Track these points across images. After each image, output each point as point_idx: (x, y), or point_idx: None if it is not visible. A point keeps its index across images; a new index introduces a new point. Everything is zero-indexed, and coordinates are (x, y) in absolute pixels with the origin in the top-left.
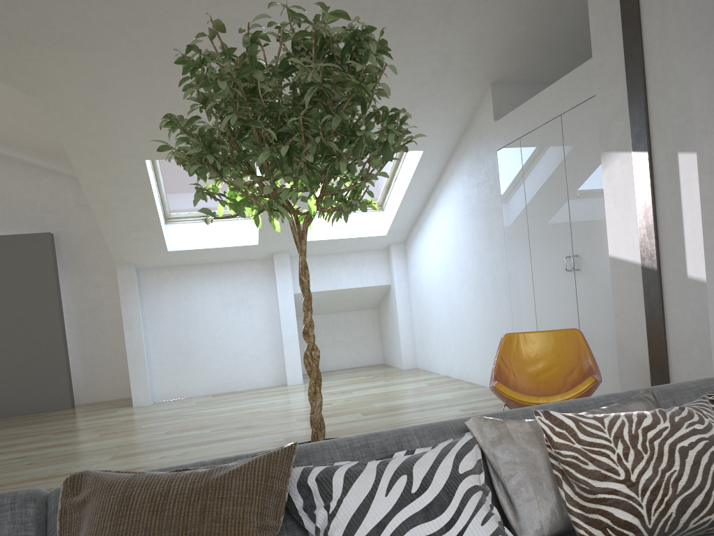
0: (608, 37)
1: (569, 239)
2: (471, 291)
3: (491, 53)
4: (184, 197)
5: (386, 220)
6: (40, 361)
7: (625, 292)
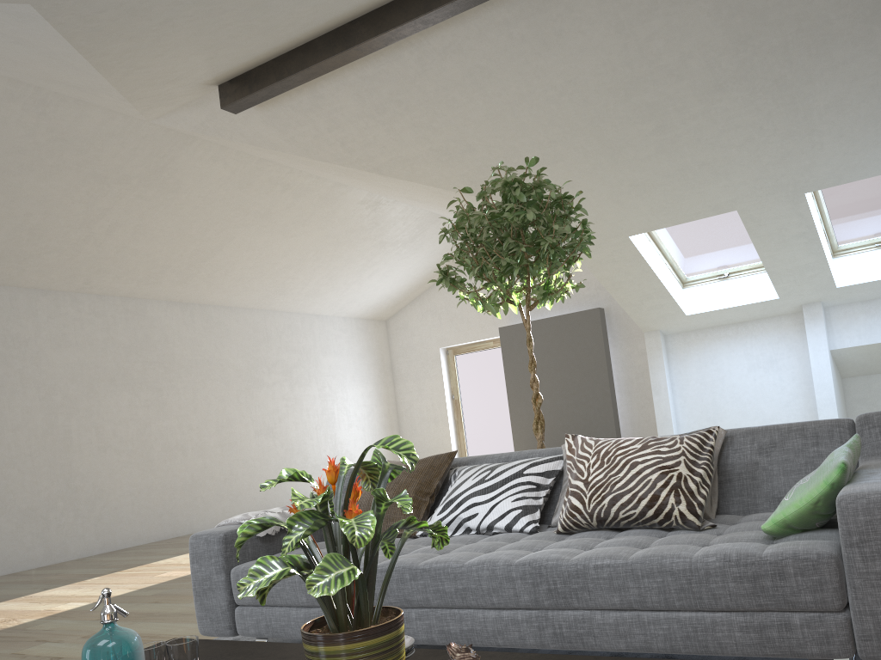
0: None
1: None
2: None
3: None
4: (693, 259)
5: None
6: (594, 424)
7: None
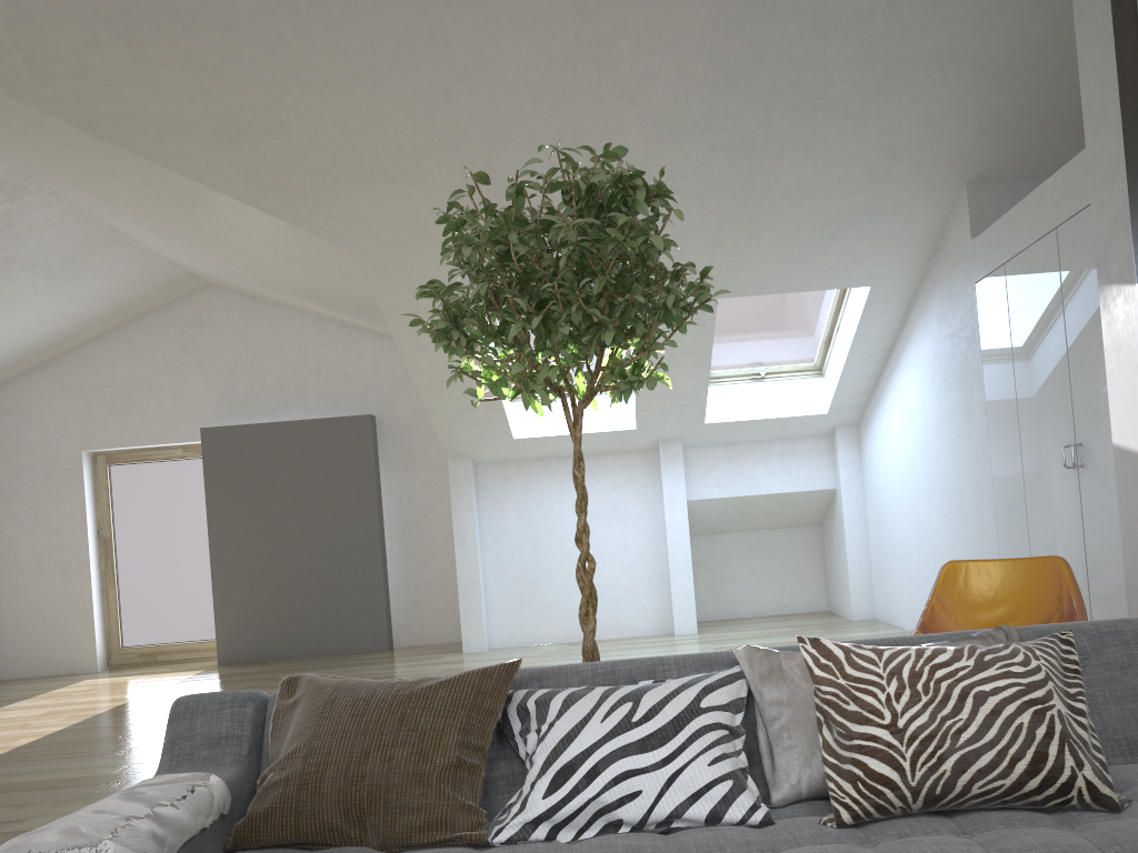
0: (1104, 112)
1: (1070, 419)
2: (944, 499)
3: (960, 138)
4: None
5: (827, 390)
6: (352, 585)
7: (1134, 501)
